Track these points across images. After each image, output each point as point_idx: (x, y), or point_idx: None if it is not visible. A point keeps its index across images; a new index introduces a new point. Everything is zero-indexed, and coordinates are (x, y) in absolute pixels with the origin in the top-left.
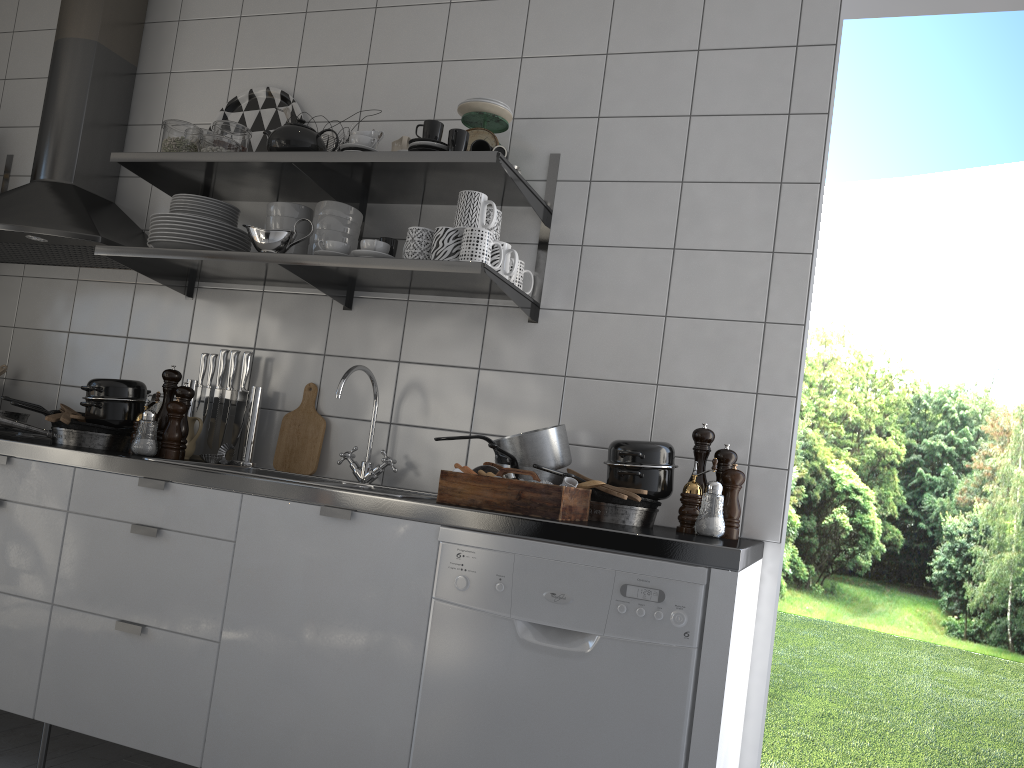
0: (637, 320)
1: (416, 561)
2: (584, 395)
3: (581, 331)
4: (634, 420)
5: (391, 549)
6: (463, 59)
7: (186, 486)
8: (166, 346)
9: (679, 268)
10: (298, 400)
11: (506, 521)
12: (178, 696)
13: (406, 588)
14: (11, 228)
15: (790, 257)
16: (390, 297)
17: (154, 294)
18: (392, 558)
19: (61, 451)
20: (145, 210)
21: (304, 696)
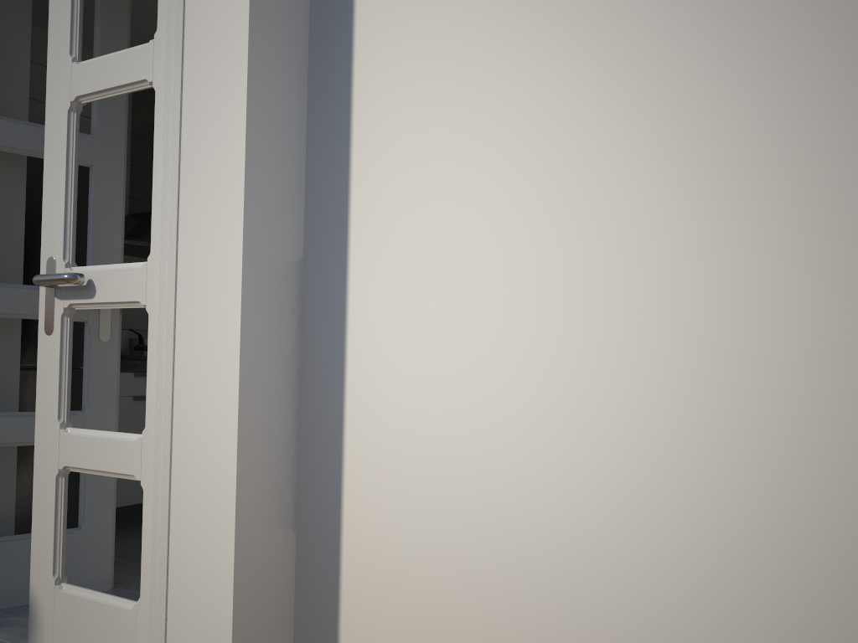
0: None
1: None
2: None
3: None
4: None
5: None
6: None
7: None
8: None
9: None
10: None
11: None
12: None
13: None
14: None
15: None
16: None
17: None
18: None
19: None
20: None
21: None
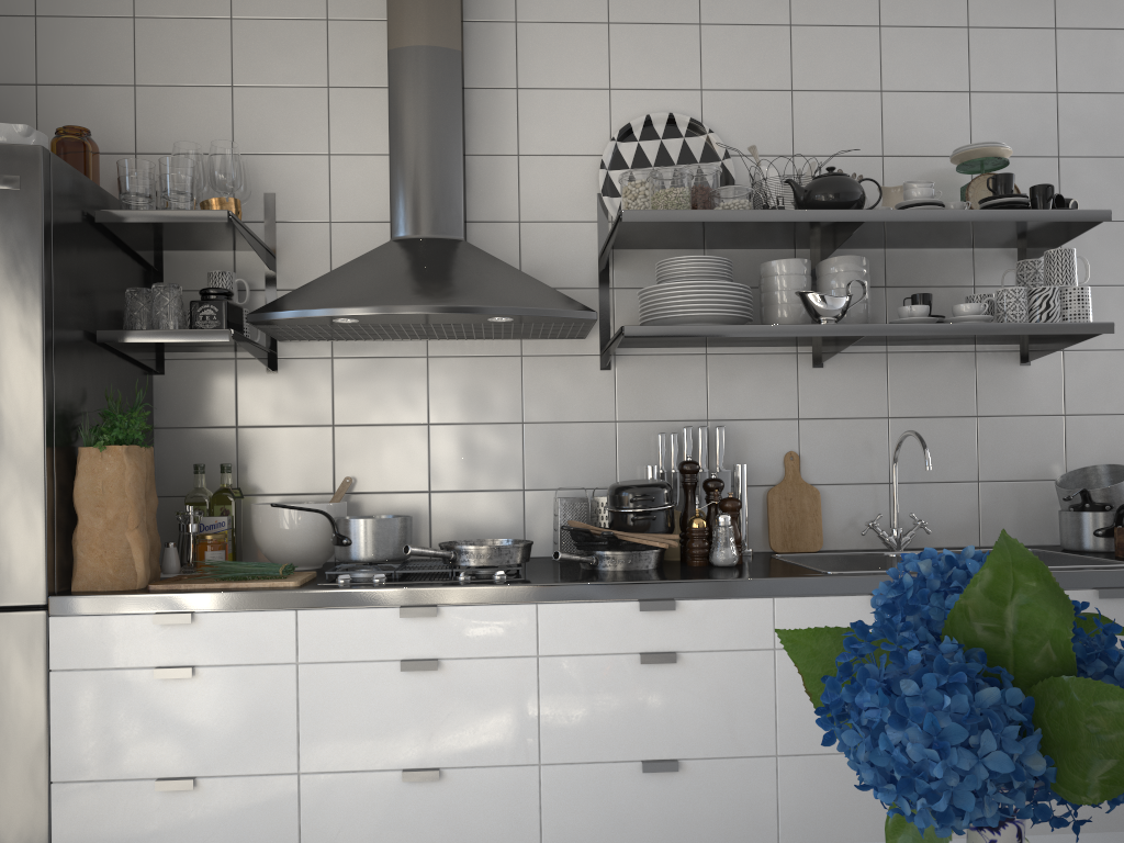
0: (1123, 355)
1: None
2: (1085, 431)
3: (1073, 370)
4: None
5: None
6: (905, 90)
7: None
8: (584, 428)
9: None
10: (775, 472)
11: None
12: None
13: None
14: (493, 311)
15: None
16: (866, 350)
17: (552, 367)
18: None
19: (749, 582)
20: (516, 264)
21: None
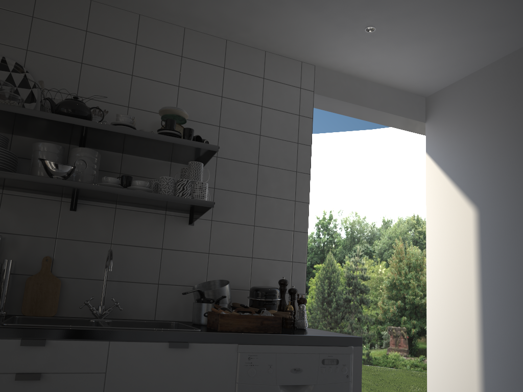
0: (242, 227)
1: (226, 365)
2: (219, 263)
3: (216, 231)
4: (243, 274)
5: (212, 361)
6: (145, 78)
7: (63, 341)
8: None
9: (259, 204)
10: (36, 267)
11: (270, 337)
12: None
13: (222, 380)
14: None
15: (301, 203)
16: (104, 205)
17: None
18: (213, 365)
19: None
20: None
21: None
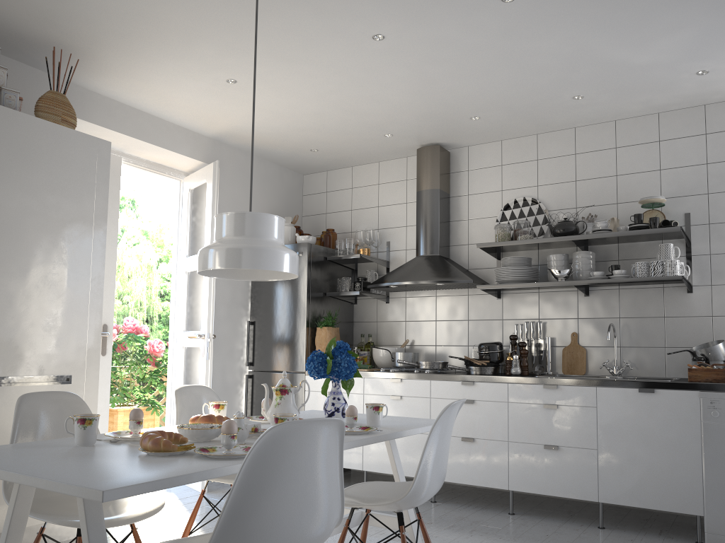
0: None
1: (690, 407)
2: (724, 324)
3: (717, 294)
4: None
5: (676, 403)
6: (628, 173)
7: (566, 386)
8: (490, 322)
9: None
10: (567, 340)
11: None
12: (580, 473)
13: (687, 418)
14: (432, 282)
15: None
16: (609, 288)
17: (479, 298)
18: (677, 406)
19: (499, 377)
20: (466, 260)
21: (644, 467)
